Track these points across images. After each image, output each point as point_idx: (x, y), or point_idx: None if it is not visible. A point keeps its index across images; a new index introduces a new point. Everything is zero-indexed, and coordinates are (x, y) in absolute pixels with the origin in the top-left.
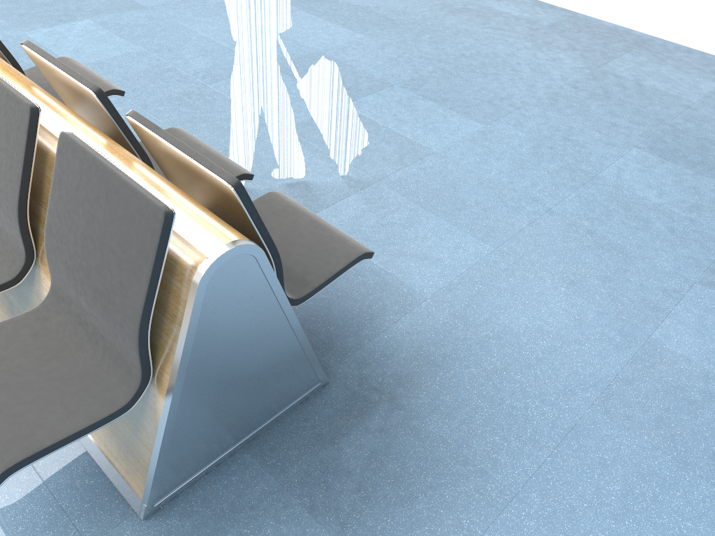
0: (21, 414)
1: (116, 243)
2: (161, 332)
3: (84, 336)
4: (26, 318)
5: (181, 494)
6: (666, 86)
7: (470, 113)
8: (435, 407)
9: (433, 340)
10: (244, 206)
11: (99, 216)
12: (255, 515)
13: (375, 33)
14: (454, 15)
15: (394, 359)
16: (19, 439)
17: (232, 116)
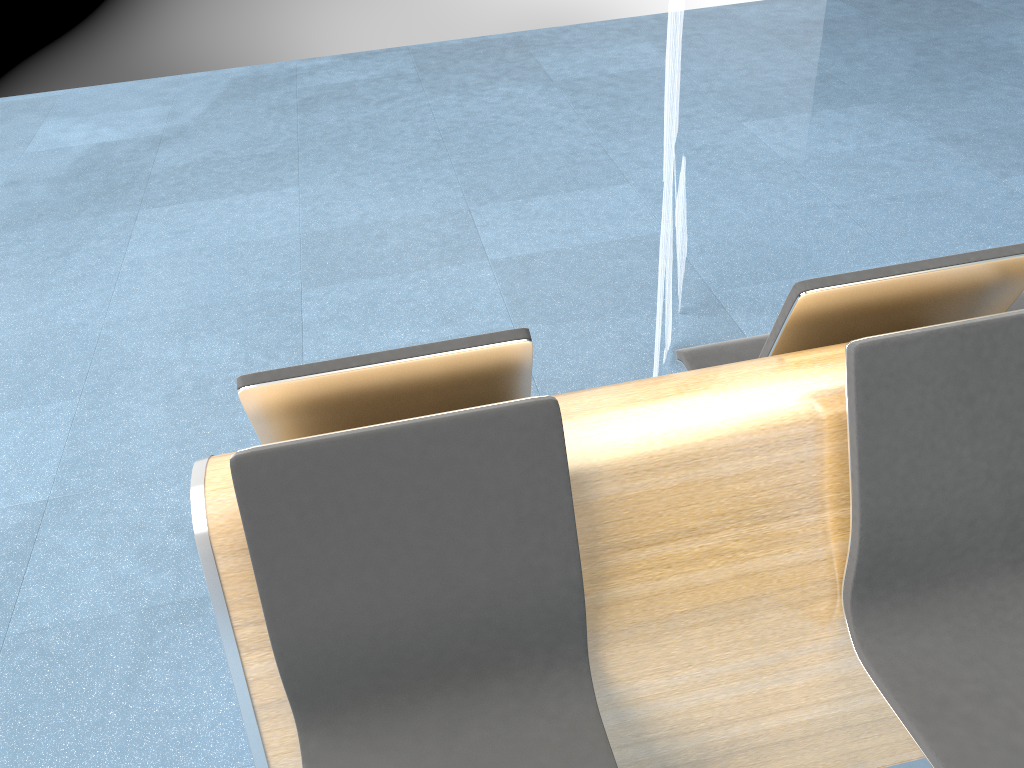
0: None
1: None
2: None
3: None
4: None
5: None
6: (627, 65)
7: (591, 182)
8: None
9: None
10: None
11: None
12: None
13: (298, 176)
14: (315, 111)
15: None
16: None
17: (657, 302)
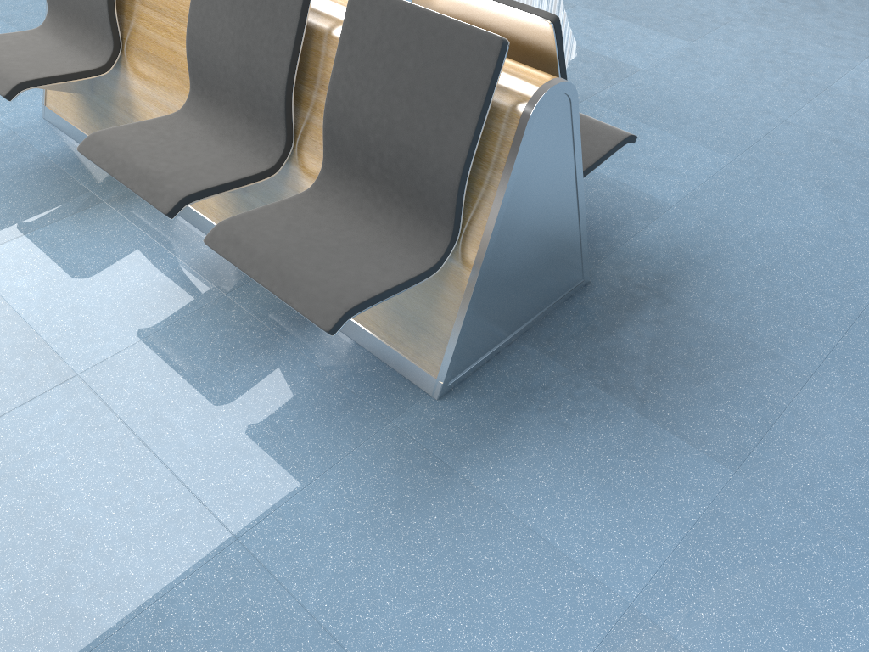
0: (340, 270)
1: (431, 88)
2: (473, 184)
3: (371, 209)
4: (302, 198)
5: (468, 378)
6: None
7: (670, 30)
8: (708, 300)
9: (689, 242)
10: (557, 48)
11: (408, 65)
12: (550, 394)
13: None
14: None
15: (653, 260)
16: (349, 288)
17: None
